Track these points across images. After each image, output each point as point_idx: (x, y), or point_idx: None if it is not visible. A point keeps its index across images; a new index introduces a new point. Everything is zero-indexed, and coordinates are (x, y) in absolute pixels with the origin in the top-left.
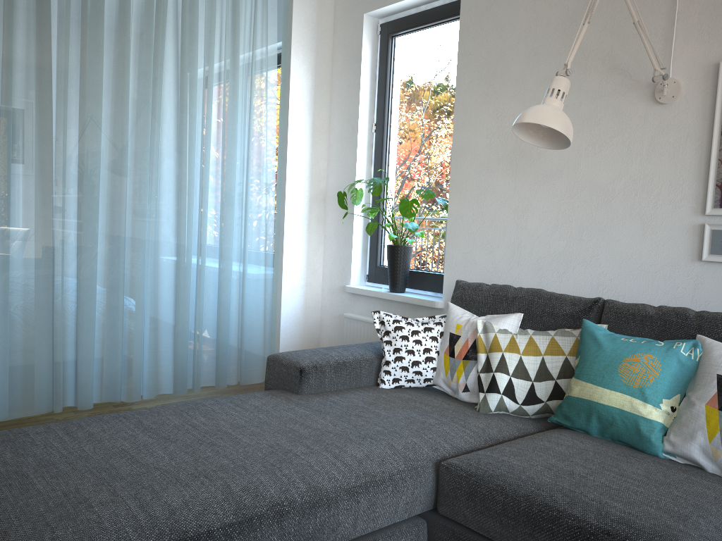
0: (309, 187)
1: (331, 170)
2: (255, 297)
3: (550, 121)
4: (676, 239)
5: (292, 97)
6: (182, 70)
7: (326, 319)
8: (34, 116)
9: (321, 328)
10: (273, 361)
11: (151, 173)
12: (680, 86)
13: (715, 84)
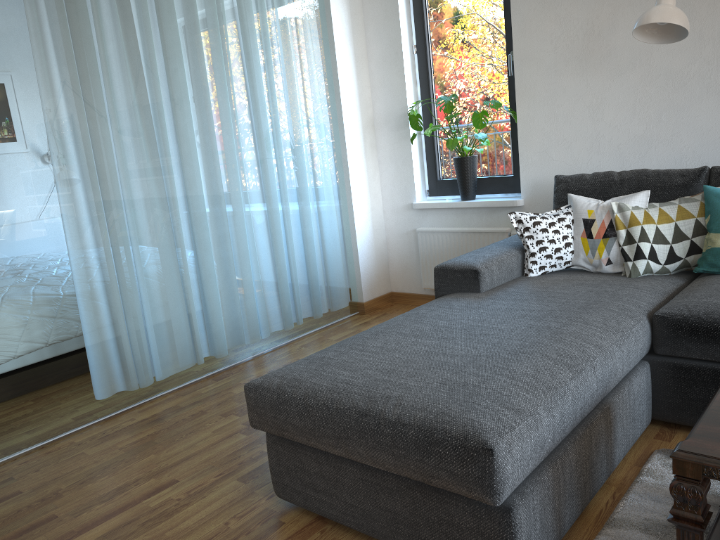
0: (360, 116)
1: (377, 96)
2: (333, 228)
3: (675, 19)
4: None
5: (335, 30)
6: (244, 17)
7: (393, 238)
8: (136, 84)
9: (389, 247)
10: (443, 270)
11: (236, 125)
12: None
13: None
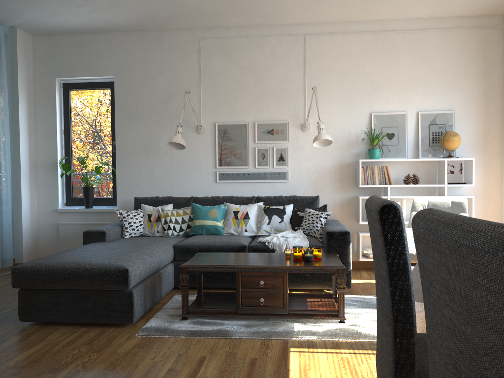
0: (29, 160)
1: (39, 152)
2: (10, 219)
3: (181, 142)
4: (208, 176)
5: (20, 116)
6: None
7: (42, 228)
8: None
9: (39, 233)
10: (88, 232)
11: None
12: (205, 129)
13: (215, 129)
